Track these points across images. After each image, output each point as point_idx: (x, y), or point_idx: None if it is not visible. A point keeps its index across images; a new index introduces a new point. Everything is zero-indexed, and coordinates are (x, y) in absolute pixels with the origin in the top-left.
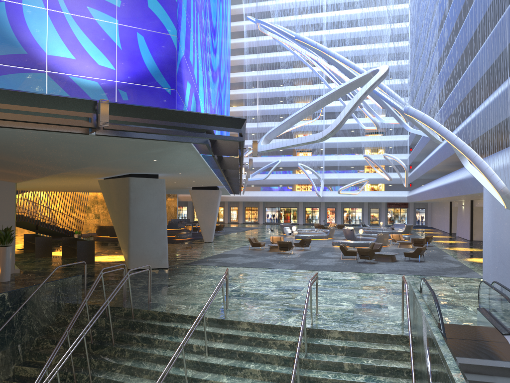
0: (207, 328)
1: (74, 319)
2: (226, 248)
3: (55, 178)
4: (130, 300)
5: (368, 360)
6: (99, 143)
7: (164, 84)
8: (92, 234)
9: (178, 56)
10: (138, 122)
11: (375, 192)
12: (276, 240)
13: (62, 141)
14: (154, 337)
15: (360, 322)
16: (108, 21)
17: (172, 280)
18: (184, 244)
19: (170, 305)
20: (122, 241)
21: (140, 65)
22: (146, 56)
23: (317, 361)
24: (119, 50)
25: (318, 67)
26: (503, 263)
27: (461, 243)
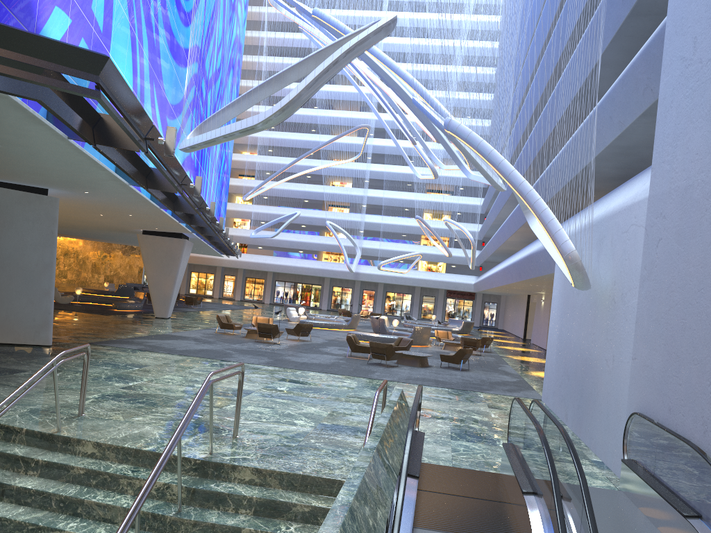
0: (20, 448)
1: None
2: (181, 328)
3: None
4: None
5: (291, 525)
6: None
7: None
8: None
9: None
10: None
11: (431, 274)
12: (261, 322)
13: None
14: None
15: (303, 456)
16: None
17: (35, 364)
18: (119, 317)
19: None
20: None
21: None
22: None
23: (194, 523)
24: None
25: (359, 78)
26: (568, 377)
27: (533, 352)
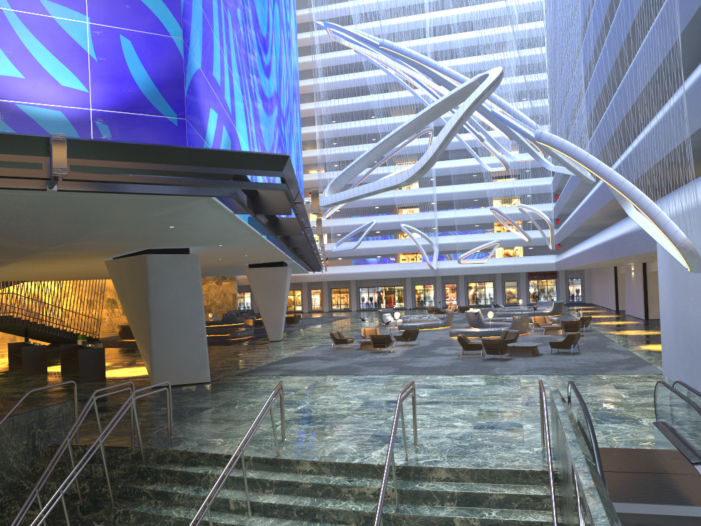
0: (252, 473)
1: (49, 471)
2: (299, 348)
3: (41, 261)
4: (138, 437)
5: (491, 511)
6: (75, 205)
7: (166, 110)
8: (115, 337)
9: (186, 68)
10: (124, 169)
11: (510, 259)
12: (369, 333)
13: (16, 204)
14: (173, 491)
15: (480, 453)
16: (73, 19)
17: (211, 400)
18: (240, 346)
19: (199, 440)
20: (142, 347)
21: (128, 83)
22: (136, 70)
23: (413, 517)
24: (94, 62)
25: (419, 88)
26: (691, 351)
27: (633, 324)
